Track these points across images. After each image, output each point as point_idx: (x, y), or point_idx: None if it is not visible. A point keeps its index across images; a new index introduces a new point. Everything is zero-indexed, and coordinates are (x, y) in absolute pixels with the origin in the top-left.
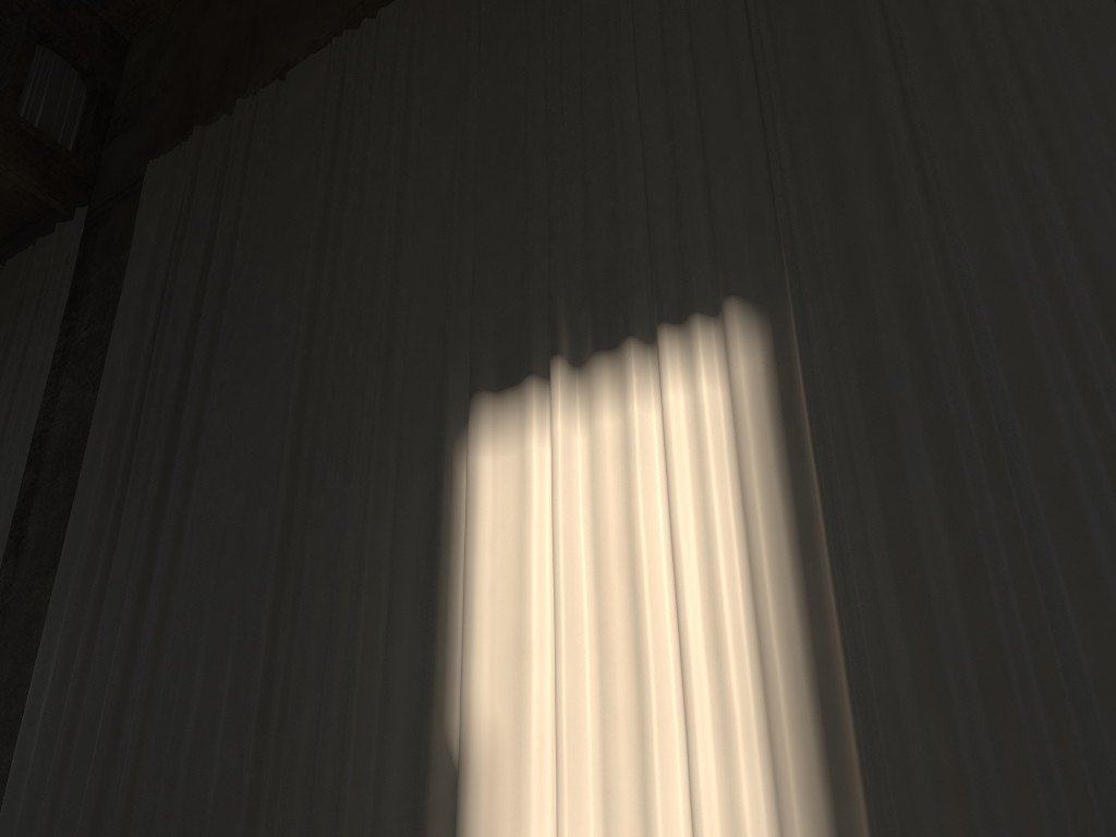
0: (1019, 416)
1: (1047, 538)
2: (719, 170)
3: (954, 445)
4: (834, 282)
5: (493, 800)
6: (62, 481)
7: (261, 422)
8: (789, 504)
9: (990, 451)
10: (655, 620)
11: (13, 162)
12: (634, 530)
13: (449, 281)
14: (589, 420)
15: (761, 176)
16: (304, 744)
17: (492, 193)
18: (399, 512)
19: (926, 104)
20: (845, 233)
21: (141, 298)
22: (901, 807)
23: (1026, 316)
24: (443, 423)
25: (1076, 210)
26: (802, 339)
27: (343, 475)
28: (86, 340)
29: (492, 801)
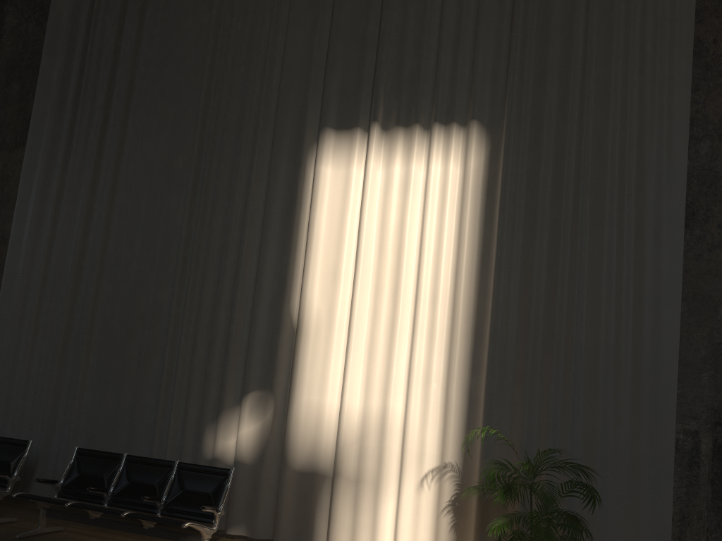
0: (589, 227)
1: (584, 286)
2: (483, 39)
3: (559, 234)
4: (526, 130)
5: (313, 346)
6: (16, 87)
7: (178, 97)
8: (480, 239)
9: (573, 241)
10: (406, 279)
11: None
12: (404, 232)
13: (313, 47)
14: (387, 163)
15: (504, 51)
16: (207, 298)
17: None
18: (272, 185)
19: (595, 43)
20: (538, 104)
21: None
22: (498, 381)
23: (606, 181)
24: (302, 139)
25: (642, 134)
26: (505, 158)
27: (236, 151)
28: None
29: (313, 346)
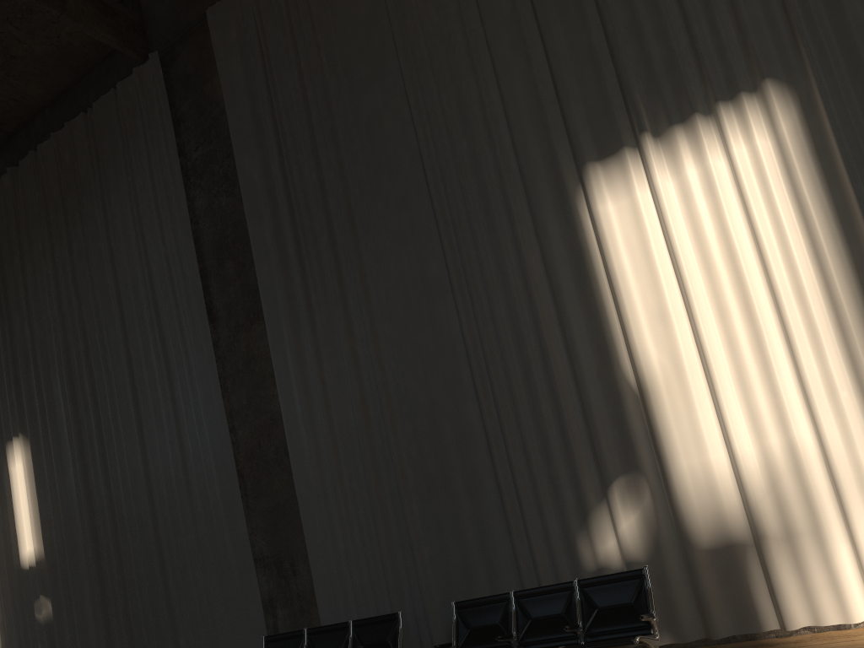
0: None
1: None
2: None
3: None
4: (838, 62)
5: (669, 403)
6: (229, 265)
7: (405, 203)
8: (831, 207)
9: None
10: (755, 287)
11: (97, 26)
12: (730, 237)
13: (537, 86)
14: (675, 171)
15: None
16: (521, 398)
17: (552, 16)
18: (548, 249)
19: None
20: (841, 27)
21: (252, 122)
22: None
23: None
24: (564, 187)
25: None
26: (827, 103)
27: (492, 231)
28: (201, 159)
29: (668, 404)
